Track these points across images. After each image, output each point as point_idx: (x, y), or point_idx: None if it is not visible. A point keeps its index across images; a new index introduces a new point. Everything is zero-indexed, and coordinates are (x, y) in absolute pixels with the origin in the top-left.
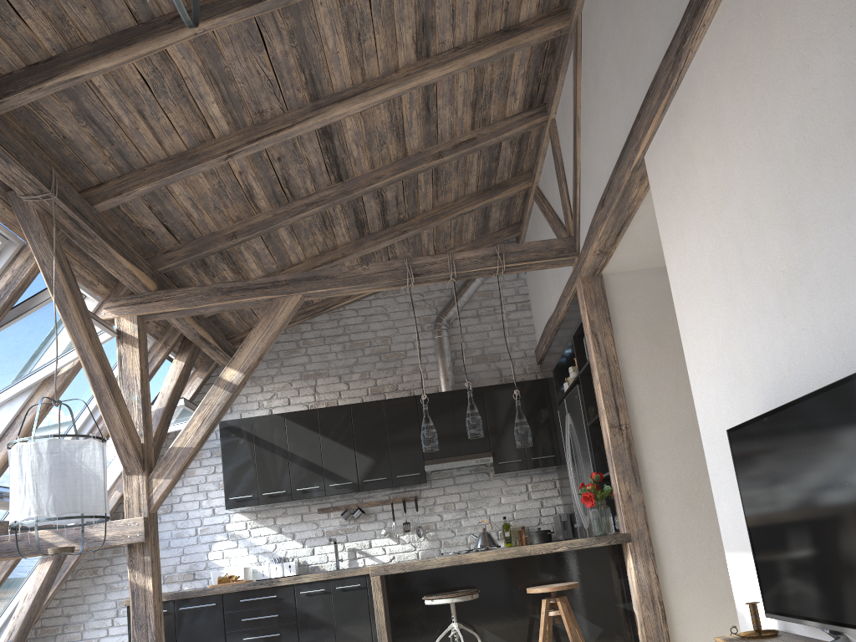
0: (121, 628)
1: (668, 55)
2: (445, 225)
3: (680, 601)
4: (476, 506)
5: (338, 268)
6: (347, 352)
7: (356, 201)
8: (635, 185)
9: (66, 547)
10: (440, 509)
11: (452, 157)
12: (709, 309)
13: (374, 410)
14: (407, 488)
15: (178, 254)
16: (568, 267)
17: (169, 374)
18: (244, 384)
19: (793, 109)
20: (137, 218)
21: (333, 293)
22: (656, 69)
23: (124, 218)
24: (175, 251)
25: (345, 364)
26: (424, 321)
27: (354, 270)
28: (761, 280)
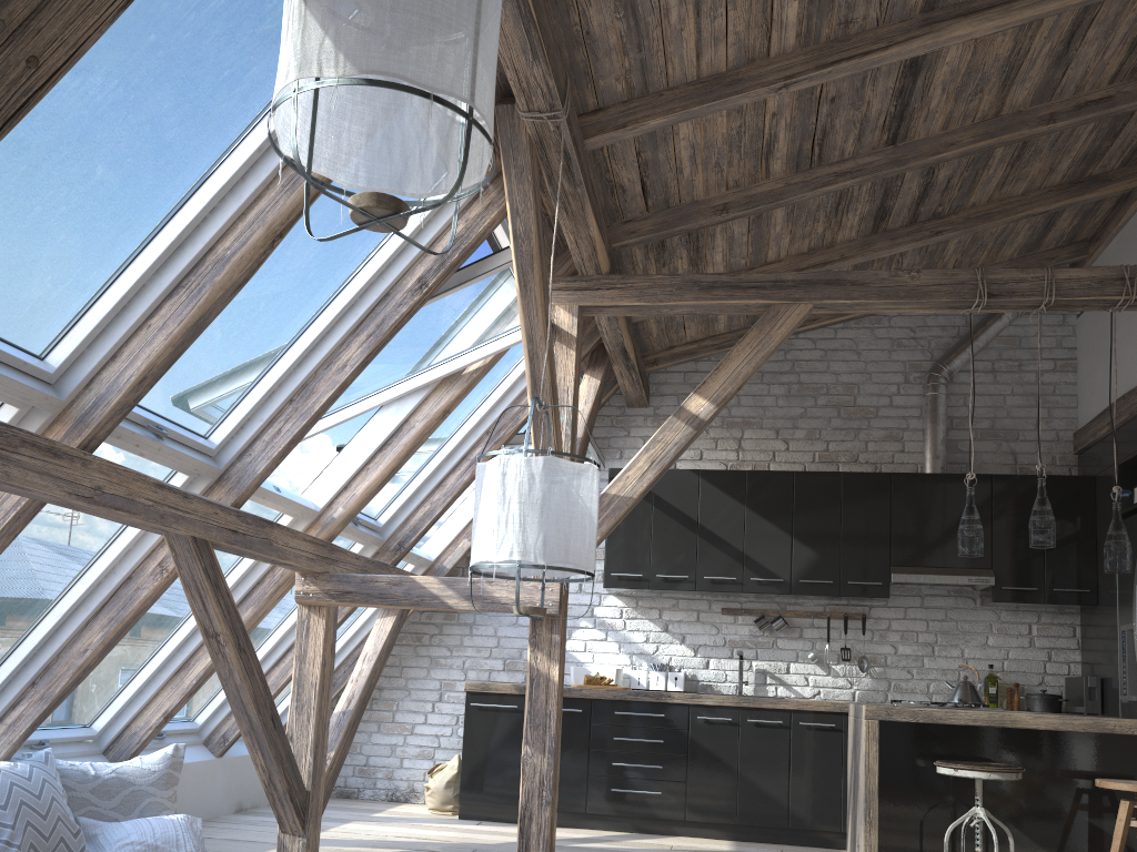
0: (443, 717)
1: None
2: (988, 230)
3: None
4: (948, 643)
5: (874, 272)
6: (792, 398)
7: (895, 177)
8: None
9: (539, 607)
10: (896, 638)
11: (1069, 124)
12: None
13: (827, 484)
14: (852, 601)
15: (642, 227)
16: None
17: (580, 394)
18: (711, 420)
19: None
20: (615, 167)
21: (857, 308)
22: None
23: (600, 165)
24: (639, 222)
25: (787, 415)
26: (910, 368)
27: (897, 277)
28: None
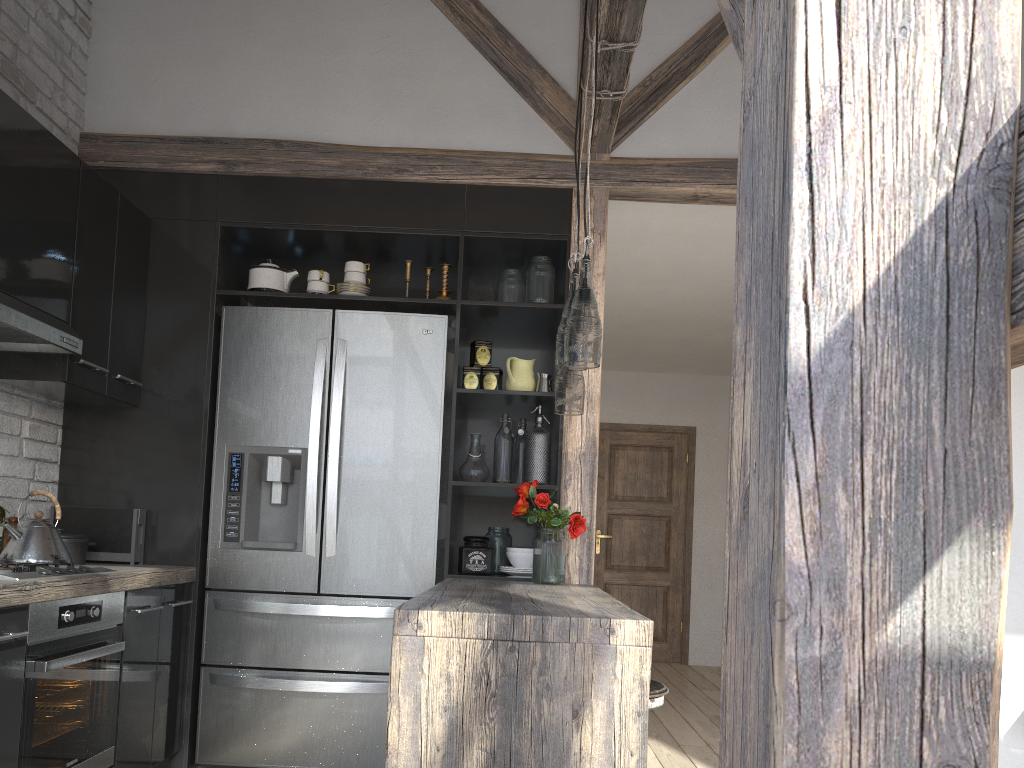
0: None
1: None
2: None
3: None
4: None
5: None
6: None
7: None
8: None
9: None
10: None
11: None
12: None
13: None
14: None
15: None
16: (516, 132)
17: None
18: None
19: None
20: None
21: None
22: None
23: None
24: None
25: None
26: None
27: None
28: None
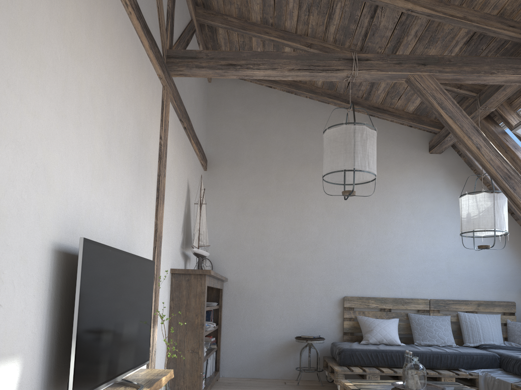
0: None
1: None
2: None
3: None
4: None
5: None
6: None
7: None
8: None
9: None
10: None
11: None
12: (36, 88)
13: None
14: None
15: None
16: None
17: None
18: None
19: (120, 108)
20: None
21: None
22: None
23: None
24: None
25: None
26: None
27: None
28: (86, 146)
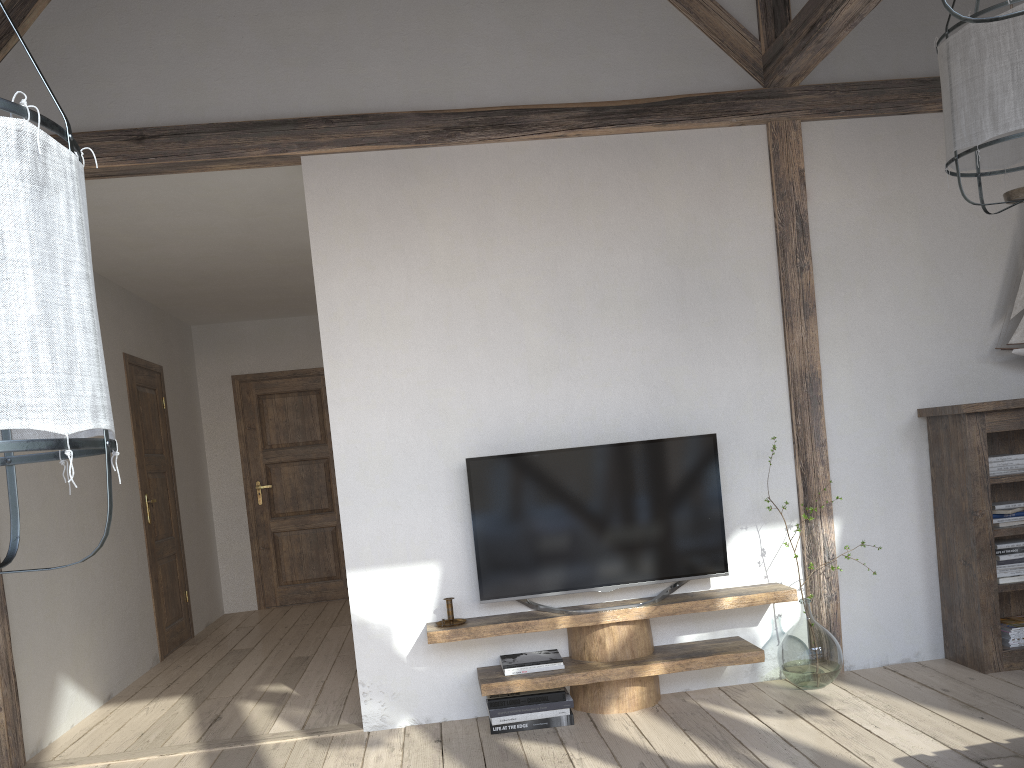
0: None
1: (427, 118)
2: None
3: (20, 670)
4: None
5: None
6: None
7: None
8: (239, 163)
9: None
10: None
11: None
12: (404, 349)
13: None
14: None
15: None
16: None
17: None
18: None
19: (589, 264)
20: None
21: None
22: (375, 103)
23: None
24: None
25: None
26: None
27: None
28: (507, 353)
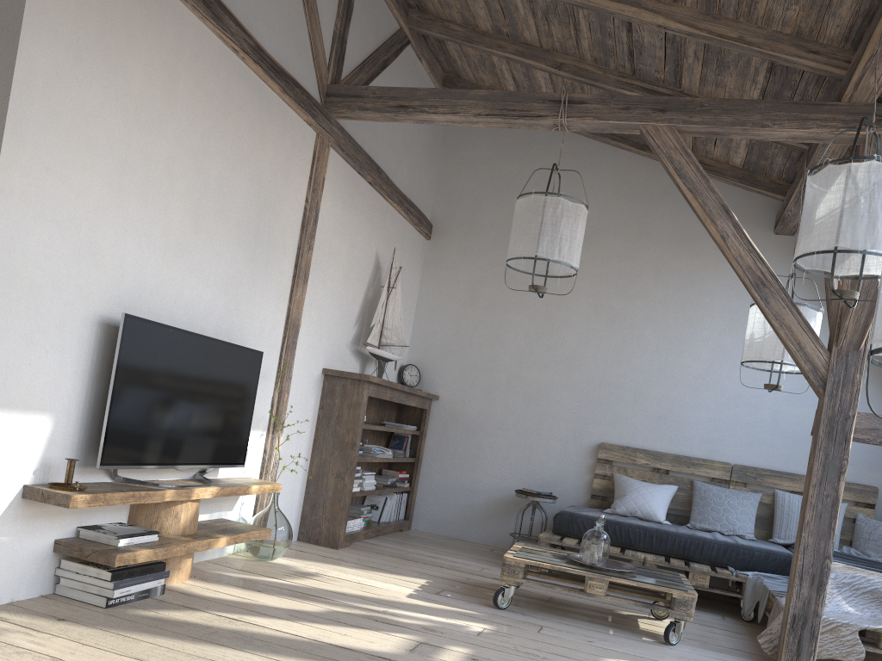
0: None
1: None
2: None
3: None
4: None
5: None
6: None
7: None
8: None
9: None
10: None
11: None
12: (82, 167)
13: None
14: None
15: None
16: None
17: None
18: None
19: (220, 171)
20: None
21: None
22: None
23: None
24: None
25: None
26: None
27: None
28: (155, 219)
